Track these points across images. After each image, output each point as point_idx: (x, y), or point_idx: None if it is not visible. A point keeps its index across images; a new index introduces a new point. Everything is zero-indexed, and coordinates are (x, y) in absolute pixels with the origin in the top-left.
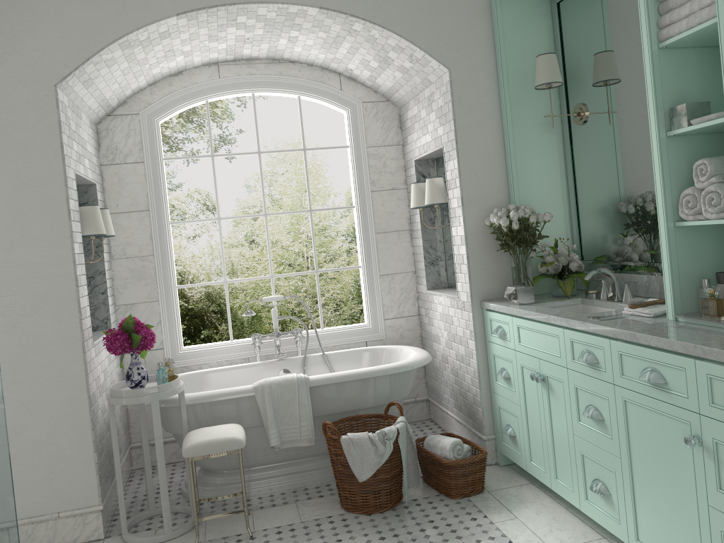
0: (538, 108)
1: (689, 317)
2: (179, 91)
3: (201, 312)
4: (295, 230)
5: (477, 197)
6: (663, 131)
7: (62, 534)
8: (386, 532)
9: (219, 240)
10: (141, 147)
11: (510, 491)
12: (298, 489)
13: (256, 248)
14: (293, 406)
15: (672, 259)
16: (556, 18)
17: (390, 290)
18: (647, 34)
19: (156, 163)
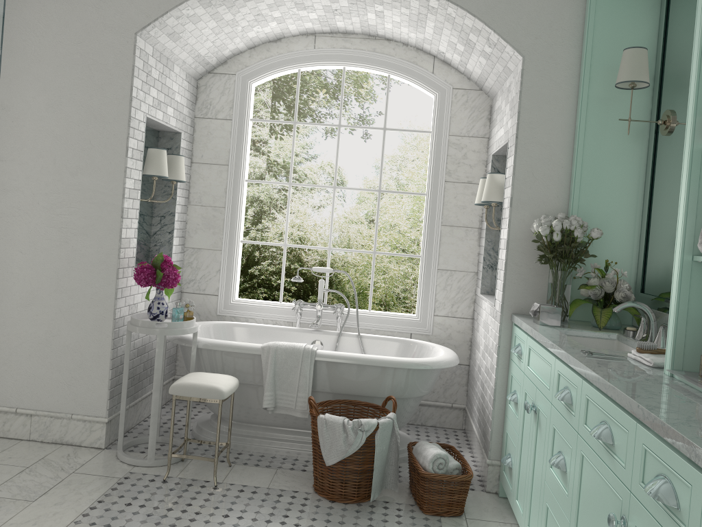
0: (622, 111)
1: (686, 375)
2: (274, 57)
3: (313, 279)
4: (415, 218)
5: (530, 200)
6: (699, 141)
7: (72, 433)
8: (334, 523)
9: (341, 214)
10: (232, 105)
11: (488, 525)
12: (289, 458)
13: (374, 228)
14: (294, 374)
15: (680, 300)
16: (663, 10)
17: (446, 286)
18: (701, 18)
19: (242, 122)
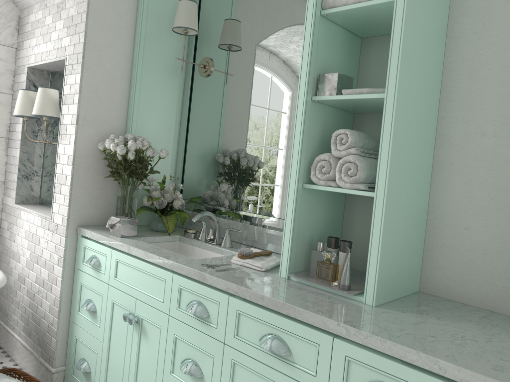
0: (169, 50)
1: (302, 277)
2: None
3: None
4: None
5: (94, 119)
6: (310, 95)
7: None
8: None
9: None
10: None
11: None
12: None
13: None
14: None
15: (295, 218)
16: None
17: None
18: None
19: None
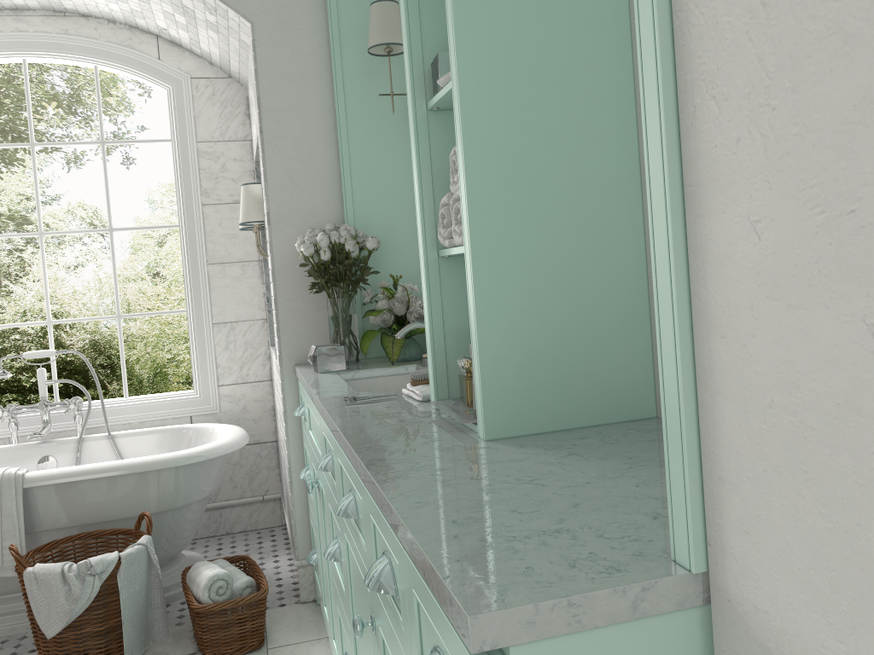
0: (388, 85)
1: (452, 404)
2: None
3: (85, 367)
4: None
5: (293, 213)
6: (422, 102)
7: None
8: None
9: (111, 271)
10: None
11: (297, 649)
12: (13, 638)
13: (161, 283)
14: None
15: (433, 309)
16: None
17: (229, 344)
18: None
19: None
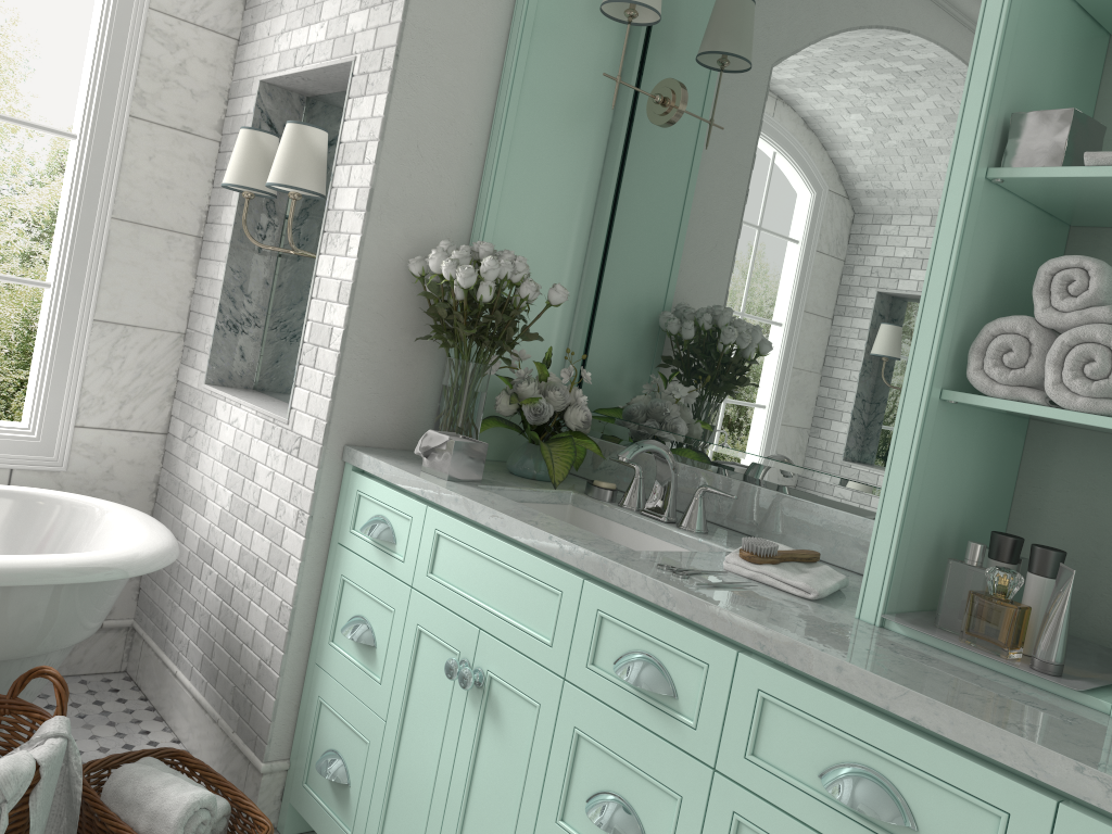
0: (583, 59)
1: (919, 626)
2: None
3: None
4: None
5: (406, 203)
6: (985, 164)
7: None
8: None
9: None
10: None
11: None
12: None
13: None
14: None
15: (915, 476)
16: None
17: (112, 361)
18: None
19: None
